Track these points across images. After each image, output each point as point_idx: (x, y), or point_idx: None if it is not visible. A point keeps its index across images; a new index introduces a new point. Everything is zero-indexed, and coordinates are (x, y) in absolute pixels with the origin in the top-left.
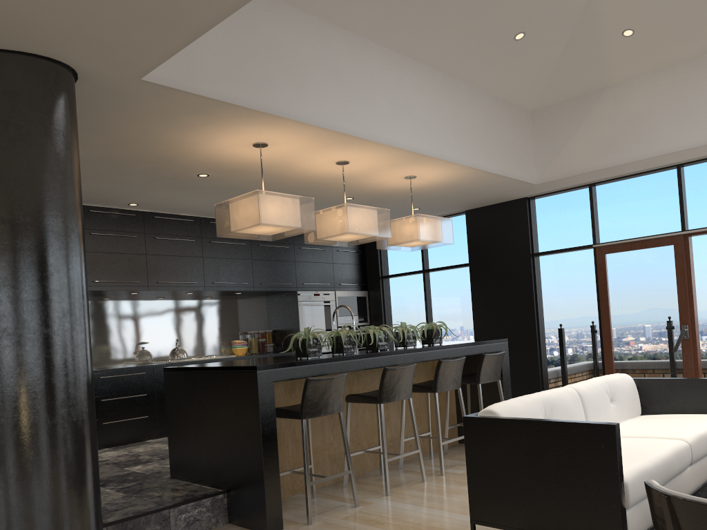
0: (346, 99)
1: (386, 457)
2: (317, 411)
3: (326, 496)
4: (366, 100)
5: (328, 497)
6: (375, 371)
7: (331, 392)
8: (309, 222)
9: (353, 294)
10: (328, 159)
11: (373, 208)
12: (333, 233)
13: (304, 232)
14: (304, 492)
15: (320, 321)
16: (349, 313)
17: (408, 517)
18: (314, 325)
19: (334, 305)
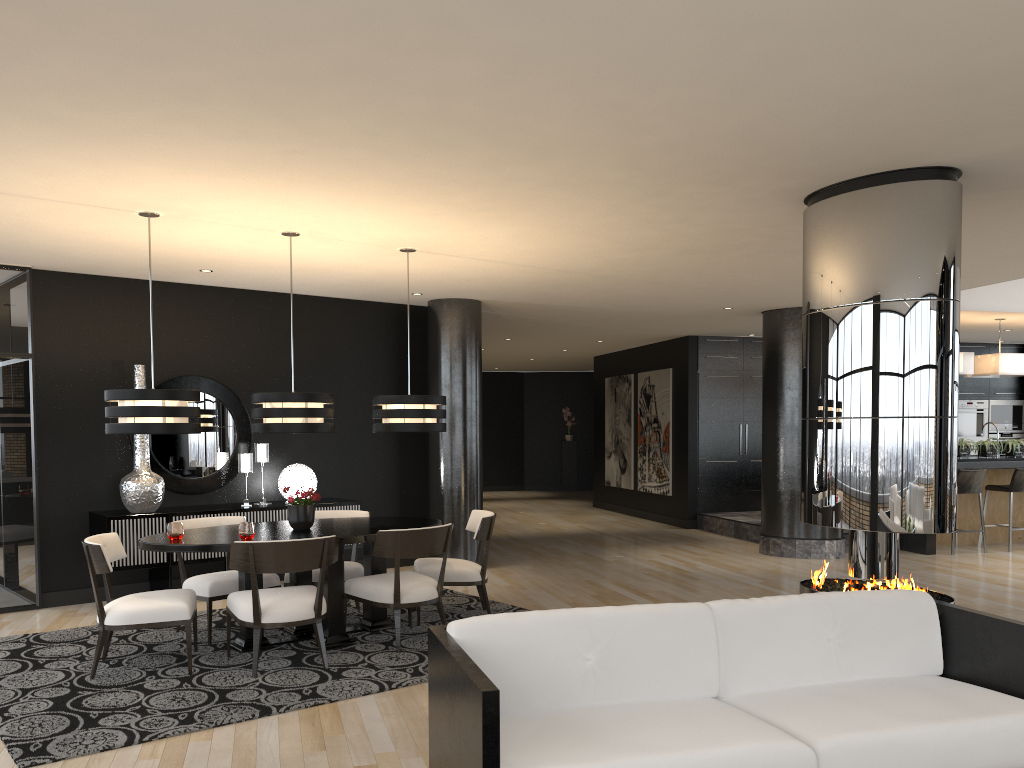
0: (1004, 288)
1: (1011, 527)
2: (963, 490)
3: (964, 548)
4: (1021, 284)
5: (965, 548)
6: (1012, 472)
7: (974, 479)
8: (968, 369)
9: (1007, 403)
10: (987, 318)
11: (1020, 355)
12: (987, 373)
13: (964, 374)
14: (948, 545)
15: (971, 427)
16: (1002, 421)
17: (1018, 559)
18: (964, 430)
19: (986, 413)
